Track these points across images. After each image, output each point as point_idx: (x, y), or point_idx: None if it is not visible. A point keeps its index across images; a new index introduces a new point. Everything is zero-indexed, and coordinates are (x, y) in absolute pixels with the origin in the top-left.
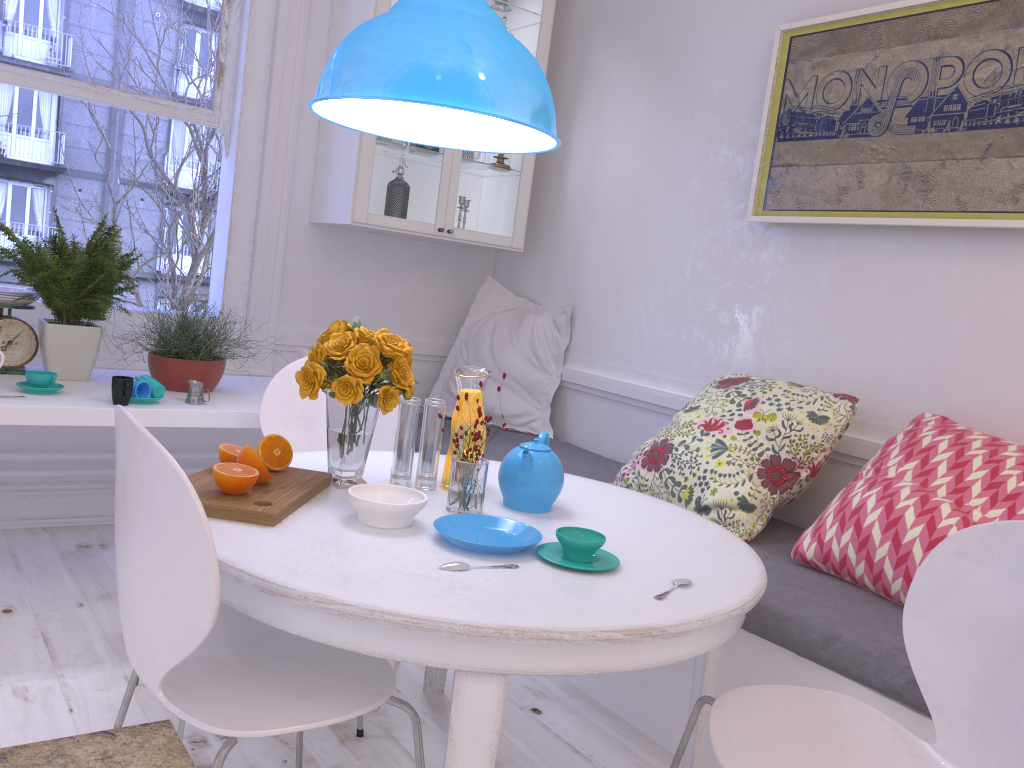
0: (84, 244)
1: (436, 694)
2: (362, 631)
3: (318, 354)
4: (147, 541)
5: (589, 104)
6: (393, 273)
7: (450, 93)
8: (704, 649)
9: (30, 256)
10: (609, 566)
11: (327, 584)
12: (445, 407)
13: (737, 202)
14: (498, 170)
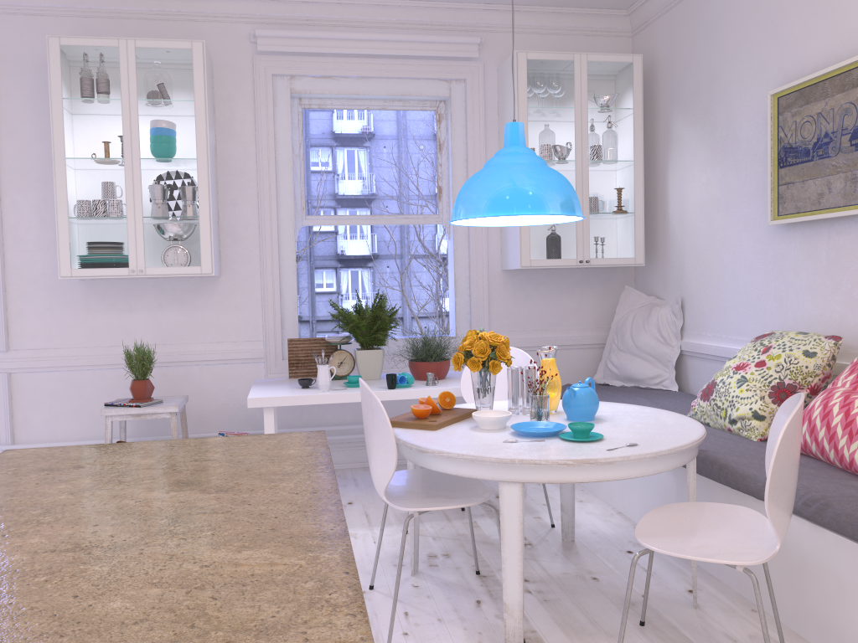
0: (393, 300)
1: (569, 542)
2: (458, 465)
3: (461, 348)
4: (371, 431)
5: (674, 158)
6: (561, 293)
7: (506, 208)
8: (635, 475)
9: (345, 316)
10: (593, 438)
11: (445, 447)
12: (532, 369)
13: (766, 212)
14: (617, 215)
